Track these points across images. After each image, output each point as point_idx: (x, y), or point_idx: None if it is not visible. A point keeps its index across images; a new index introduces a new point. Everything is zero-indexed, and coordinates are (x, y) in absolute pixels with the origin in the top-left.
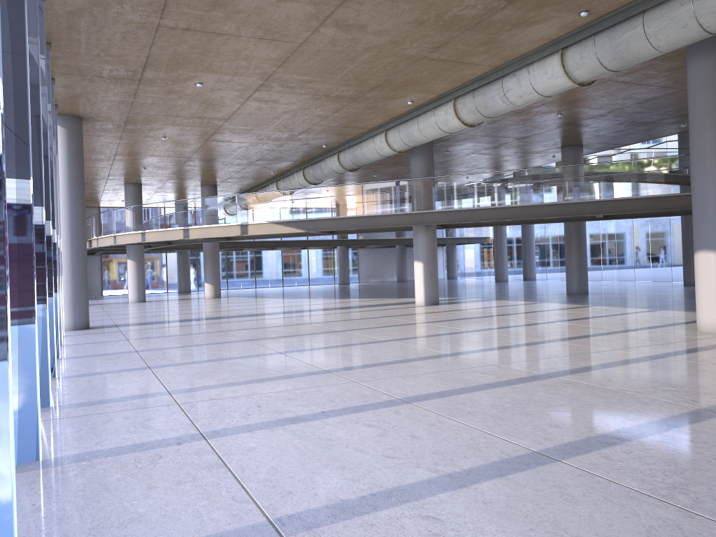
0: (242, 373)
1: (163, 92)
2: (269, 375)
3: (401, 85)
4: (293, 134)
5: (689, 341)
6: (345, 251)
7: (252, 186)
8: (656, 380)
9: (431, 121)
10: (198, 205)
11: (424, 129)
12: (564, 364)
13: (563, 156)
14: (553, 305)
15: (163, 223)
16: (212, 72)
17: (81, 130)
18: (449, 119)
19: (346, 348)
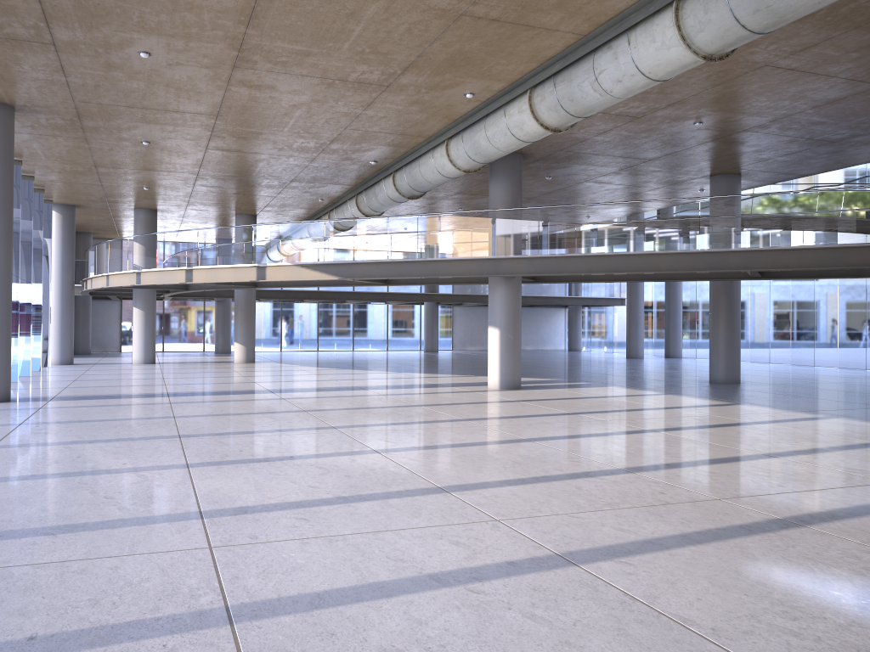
0: (62, 507)
1: (100, 67)
2: (95, 516)
3: (446, 65)
4: (322, 143)
5: (861, 487)
6: (434, 309)
7: (302, 218)
8: (766, 593)
9: (502, 124)
10: (206, 239)
11: (493, 137)
12: (615, 530)
13: (713, 189)
14: (679, 399)
15: (162, 260)
16: (152, 33)
17: (10, 123)
18: (525, 120)
19: (296, 463)
